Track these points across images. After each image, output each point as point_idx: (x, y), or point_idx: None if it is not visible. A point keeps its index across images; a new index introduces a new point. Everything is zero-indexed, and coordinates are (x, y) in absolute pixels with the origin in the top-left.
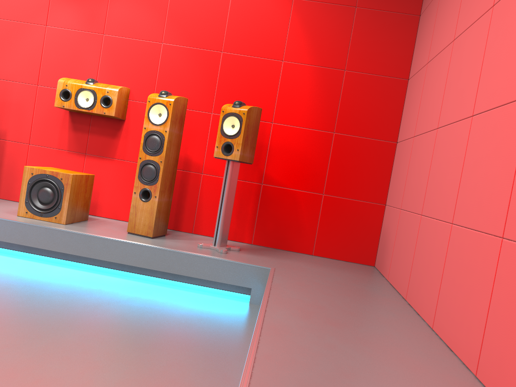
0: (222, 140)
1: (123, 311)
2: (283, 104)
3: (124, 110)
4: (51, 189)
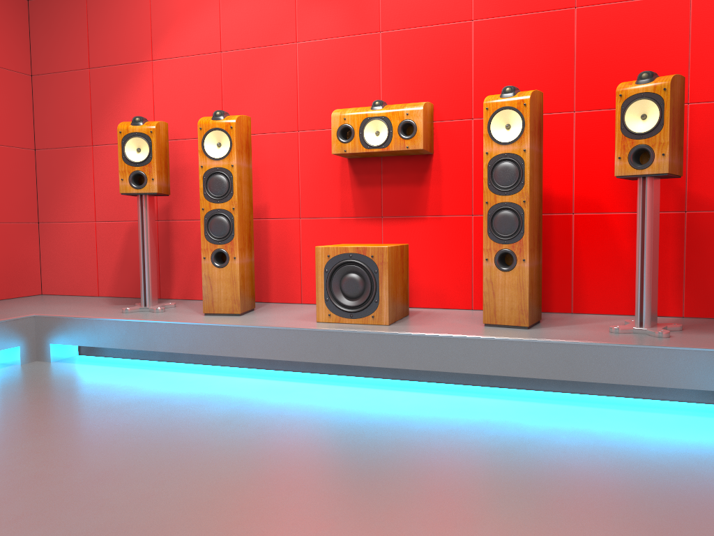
0: (628, 145)
1: (557, 458)
2: (704, 66)
3: (430, 138)
4: (358, 274)
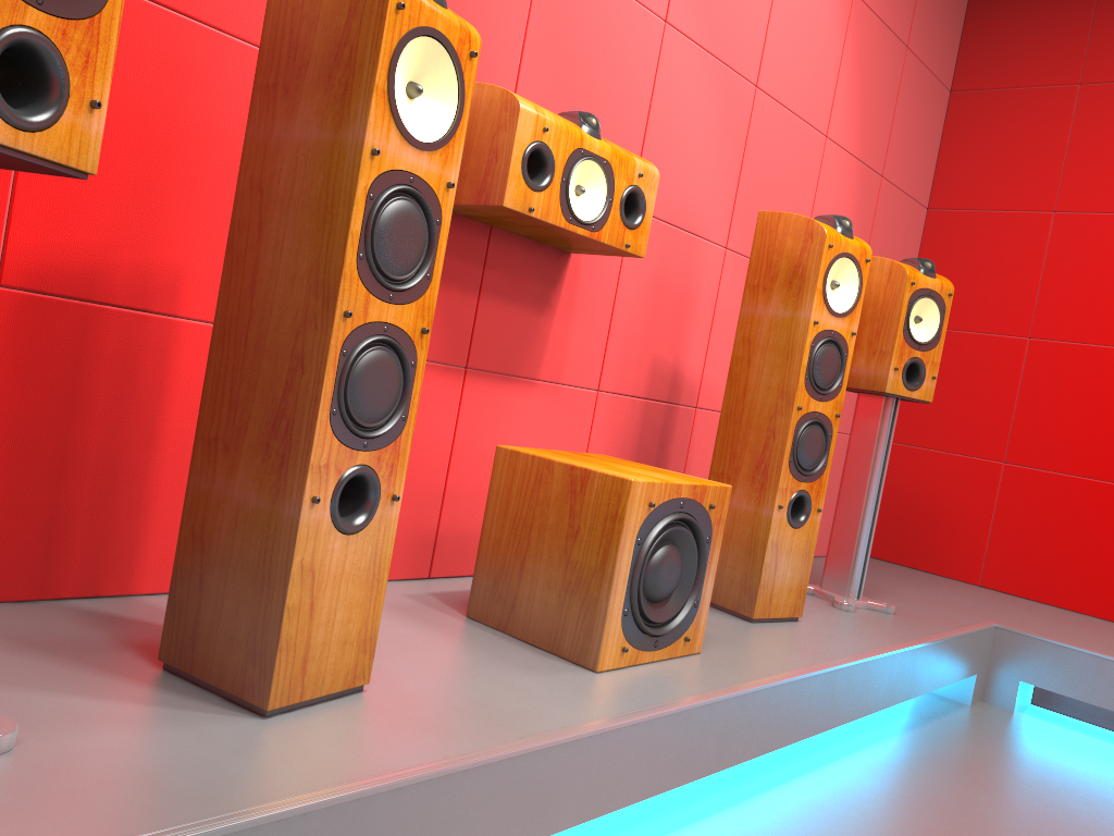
0: (906, 354)
1: None
2: None
3: None
4: (676, 546)
